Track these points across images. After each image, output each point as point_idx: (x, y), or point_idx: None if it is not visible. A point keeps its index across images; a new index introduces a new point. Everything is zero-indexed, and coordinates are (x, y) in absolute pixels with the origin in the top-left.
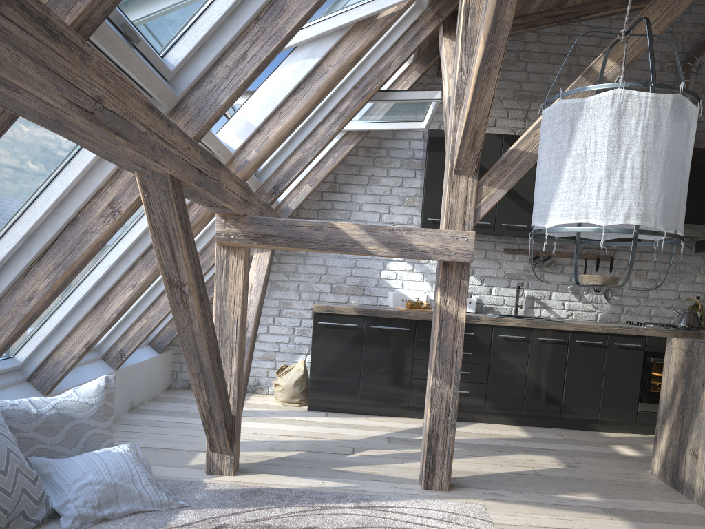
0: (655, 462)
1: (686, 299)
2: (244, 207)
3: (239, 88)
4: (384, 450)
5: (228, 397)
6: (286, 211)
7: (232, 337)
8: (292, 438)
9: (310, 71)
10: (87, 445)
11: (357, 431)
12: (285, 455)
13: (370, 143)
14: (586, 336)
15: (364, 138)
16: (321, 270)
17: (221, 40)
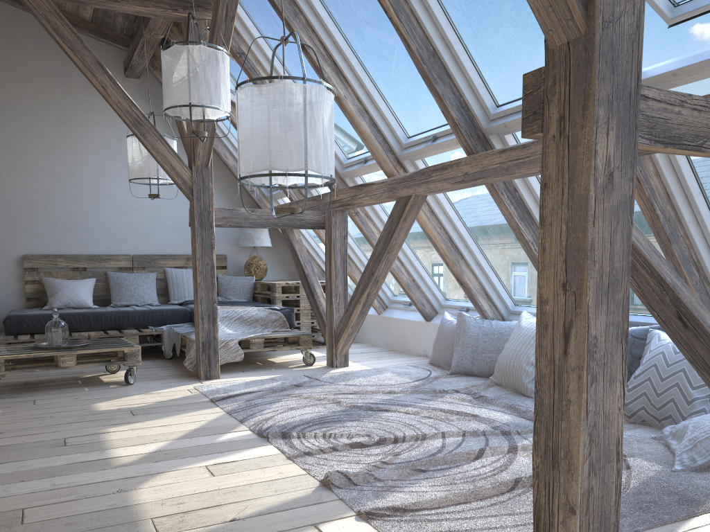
0: None
1: None
2: None
3: None
4: None
5: None
6: None
7: None
8: None
9: None
10: None
11: None
12: None
13: None
14: None
15: None
16: None
17: None
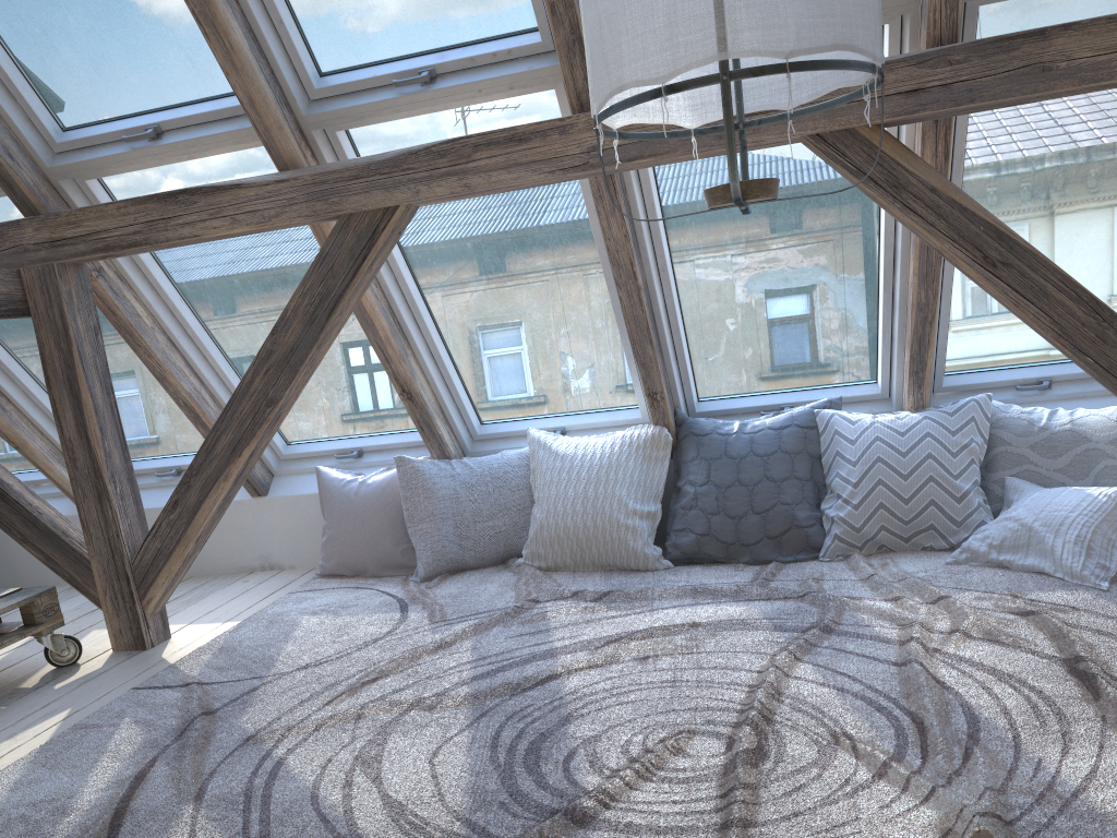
0: None
1: None
2: None
3: None
4: None
5: None
6: None
7: None
8: None
9: None
10: (1098, 480)
11: None
12: None
13: None
14: None
15: None
16: None
17: None
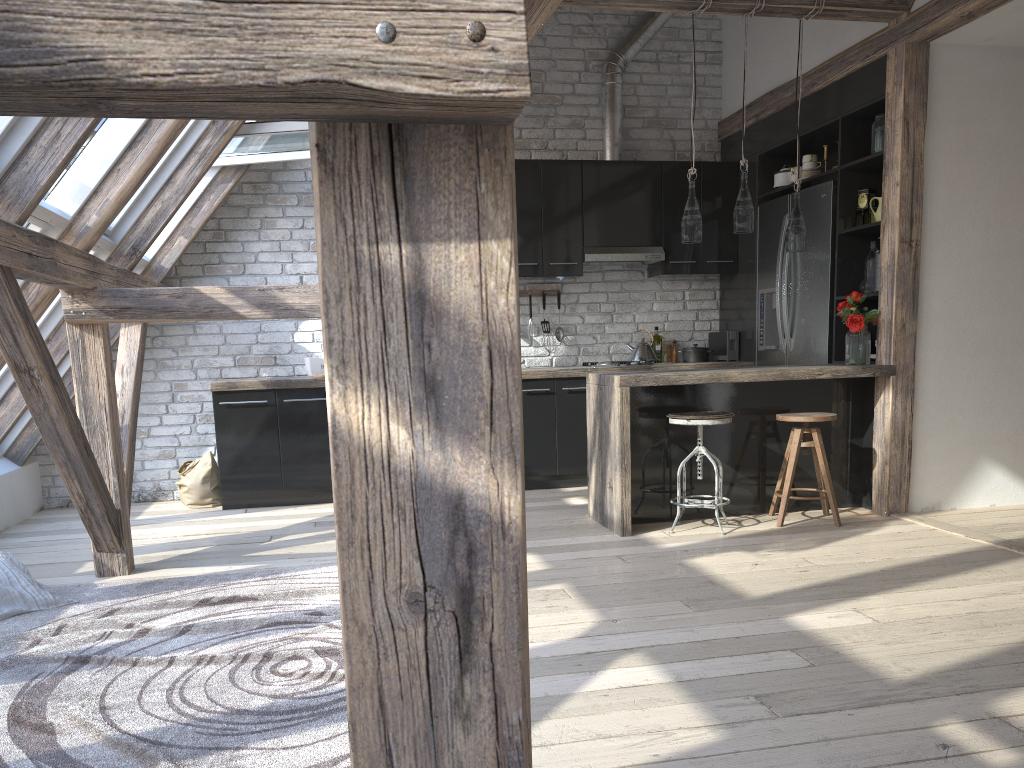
0: (590, 504)
1: (645, 332)
2: (91, 280)
3: (59, 167)
4: (307, 533)
5: (109, 490)
6: (159, 271)
7: (102, 424)
8: (200, 536)
9: (145, 122)
10: None
11: (280, 521)
12: (190, 552)
13: (257, 177)
14: (532, 384)
15: (248, 171)
16: (219, 340)
17: (31, 122)
